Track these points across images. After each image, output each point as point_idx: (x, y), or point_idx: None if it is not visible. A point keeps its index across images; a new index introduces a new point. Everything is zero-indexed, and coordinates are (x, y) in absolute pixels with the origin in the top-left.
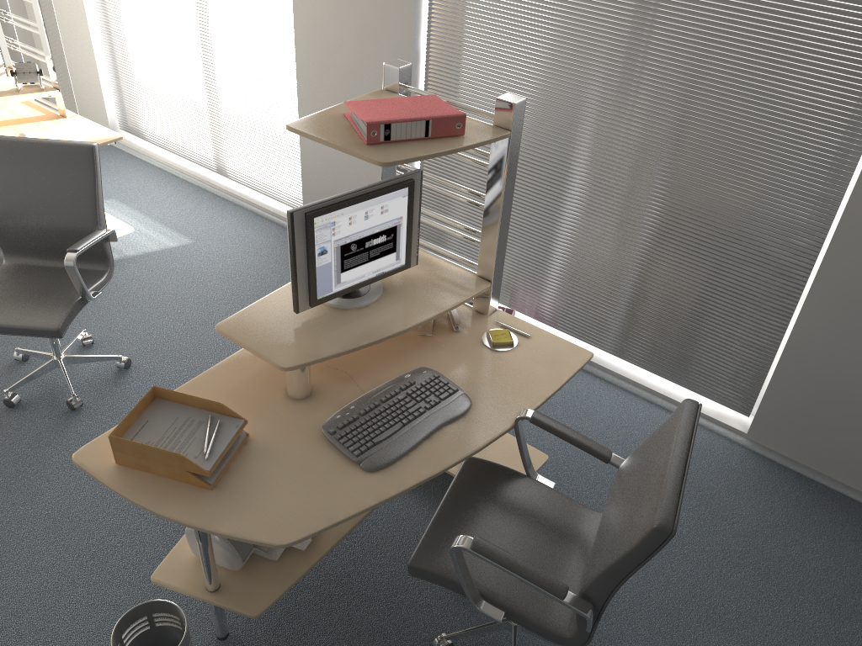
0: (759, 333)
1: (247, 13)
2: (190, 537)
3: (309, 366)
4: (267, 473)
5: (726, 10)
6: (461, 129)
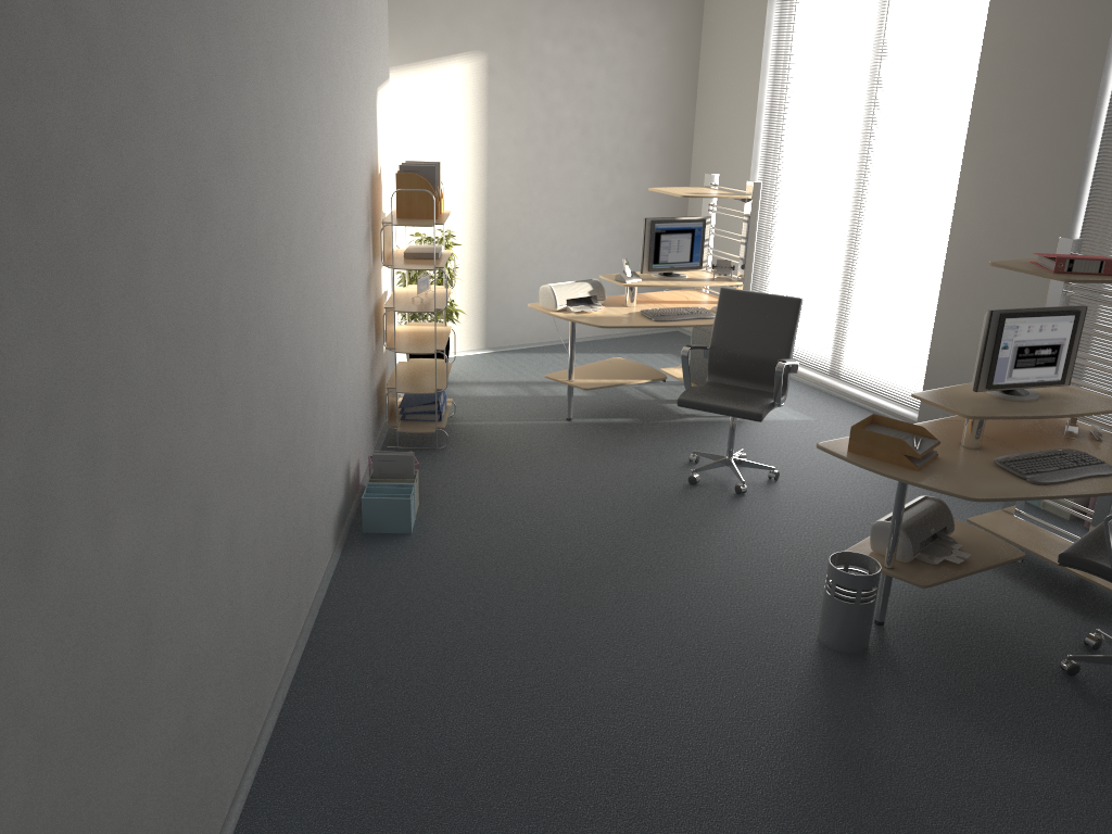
0: None
1: (901, 237)
2: (875, 530)
3: (984, 422)
4: (955, 472)
5: None
6: None
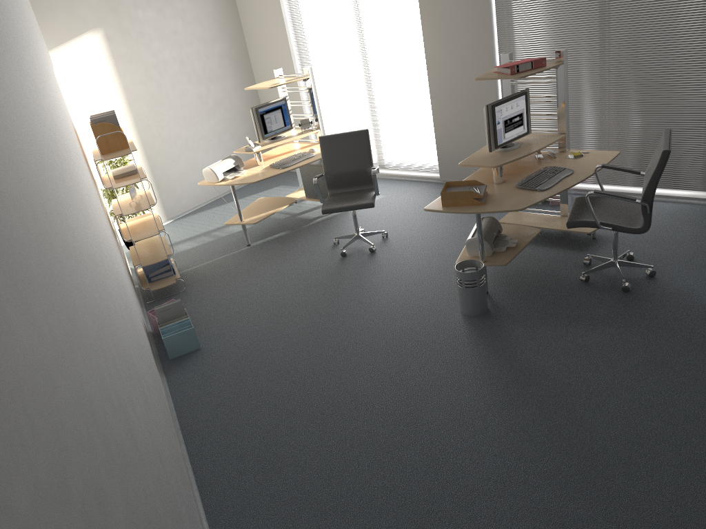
0: (700, 143)
1: (398, 76)
2: (468, 244)
3: (502, 167)
4: (501, 198)
5: (642, 0)
6: (544, 63)
